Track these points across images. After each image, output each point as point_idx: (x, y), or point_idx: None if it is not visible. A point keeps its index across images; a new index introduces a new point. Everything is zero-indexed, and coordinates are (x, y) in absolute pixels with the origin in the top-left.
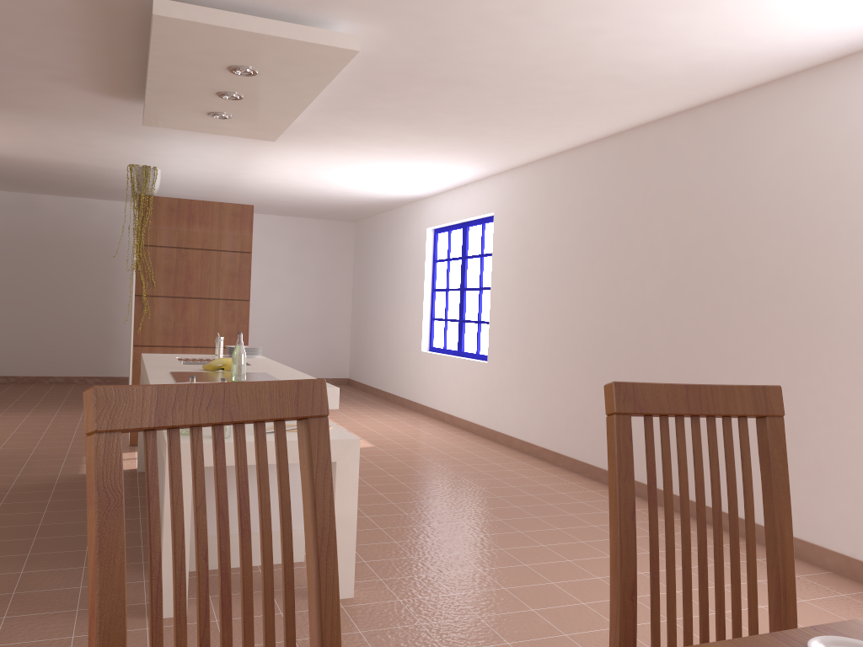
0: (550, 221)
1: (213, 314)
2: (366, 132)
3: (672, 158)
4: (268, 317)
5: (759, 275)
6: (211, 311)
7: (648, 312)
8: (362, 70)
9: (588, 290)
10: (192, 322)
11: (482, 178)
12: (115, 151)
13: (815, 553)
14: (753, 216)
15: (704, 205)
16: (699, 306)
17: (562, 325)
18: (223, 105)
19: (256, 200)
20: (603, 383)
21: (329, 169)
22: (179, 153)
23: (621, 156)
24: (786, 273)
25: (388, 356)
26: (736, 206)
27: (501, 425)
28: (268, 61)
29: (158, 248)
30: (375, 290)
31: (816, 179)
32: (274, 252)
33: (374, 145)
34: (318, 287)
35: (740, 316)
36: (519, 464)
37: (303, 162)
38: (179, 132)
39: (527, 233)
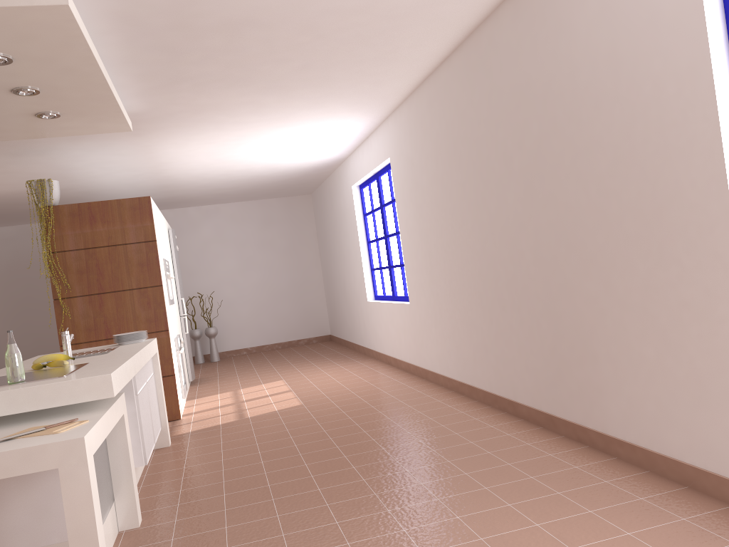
0: (427, 153)
1: (130, 304)
2: (220, 103)
3: (503, 55)
4: (248, 292)
5: (599, 159)
6: (127, 301)
7: (514, 226)
8: (136, 33)
9: (465, 214)
10: (111, 315)
11: (375, 127)
12: (38, 172)
13: (711, 483)
14: (581, 93)
15: (538, 97)
16: (554, 208)
17: (453, 255)
18: (36, 103)
19: (207, 192)
20: (492, 309)
21: (232, 149)
22: (90, 163)
23: (465, 68)
24: (623, 150)
25: (349, 310)
26: (565, 88)
27: (428, 363)
28: (3, 42)
29: (66, 253)
30: (332, 251)
31: (632, 29)
32: (243, 234)
33: (242, 115)
34: (288, 258)
35: (590, 211)
36: (433, 403)
37: (201, 147)
38: (63, 142)
39: (414, 170)
